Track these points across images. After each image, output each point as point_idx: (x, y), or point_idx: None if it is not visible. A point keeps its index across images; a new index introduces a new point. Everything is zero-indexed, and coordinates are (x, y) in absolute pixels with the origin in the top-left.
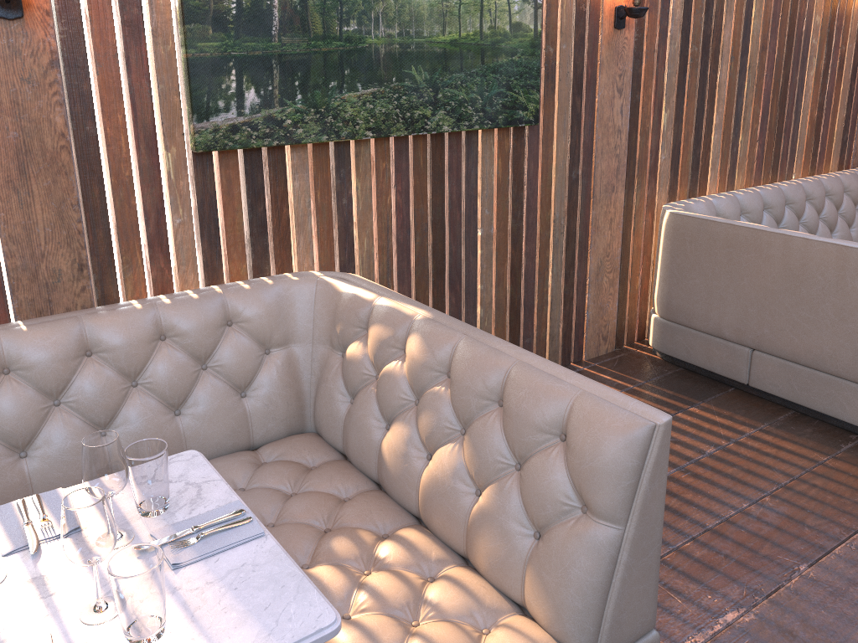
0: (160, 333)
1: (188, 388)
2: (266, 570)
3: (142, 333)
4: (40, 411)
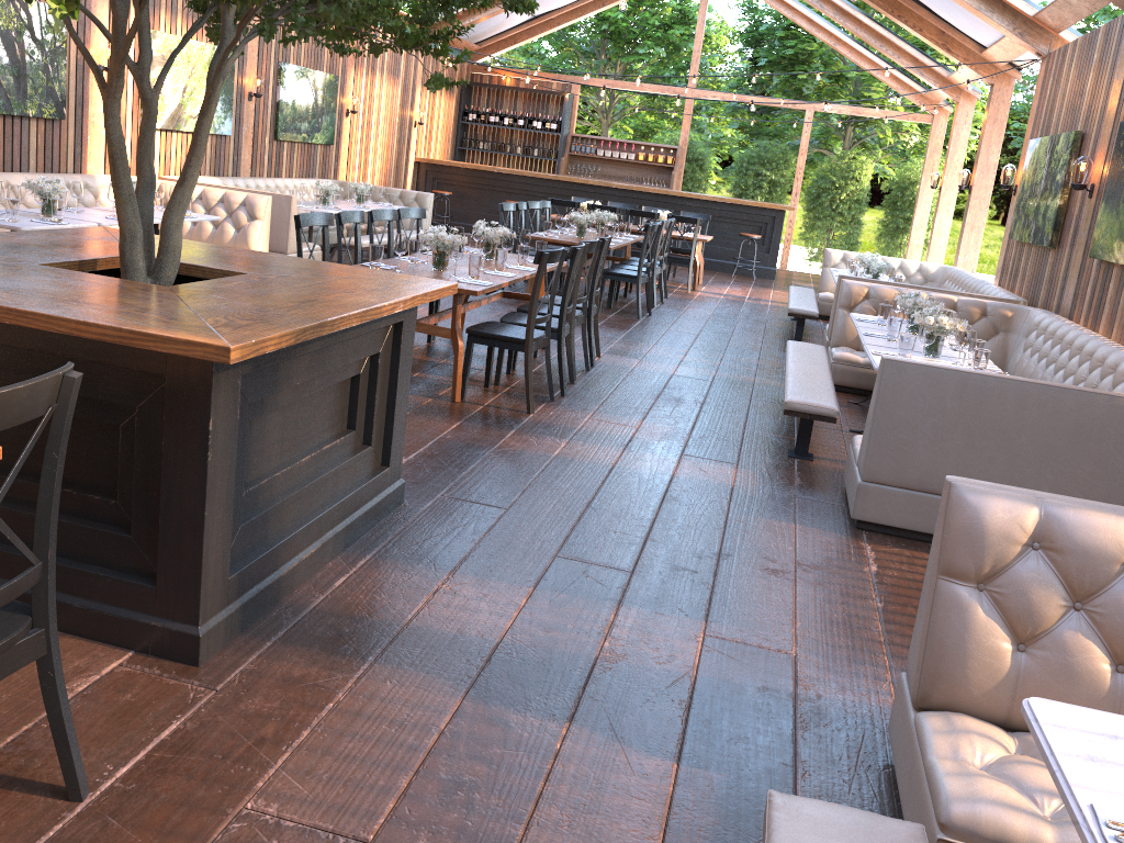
0: None
1: None
2: None
3: None
4: None
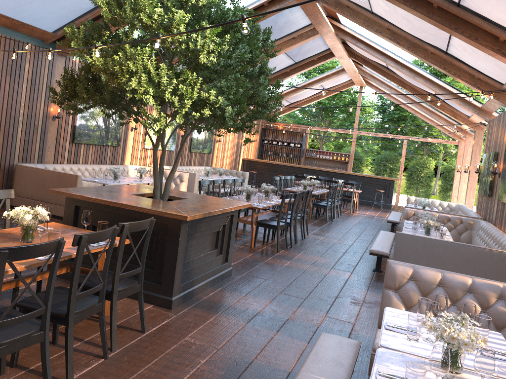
0: None
1: None
2: None
3: None
4: None
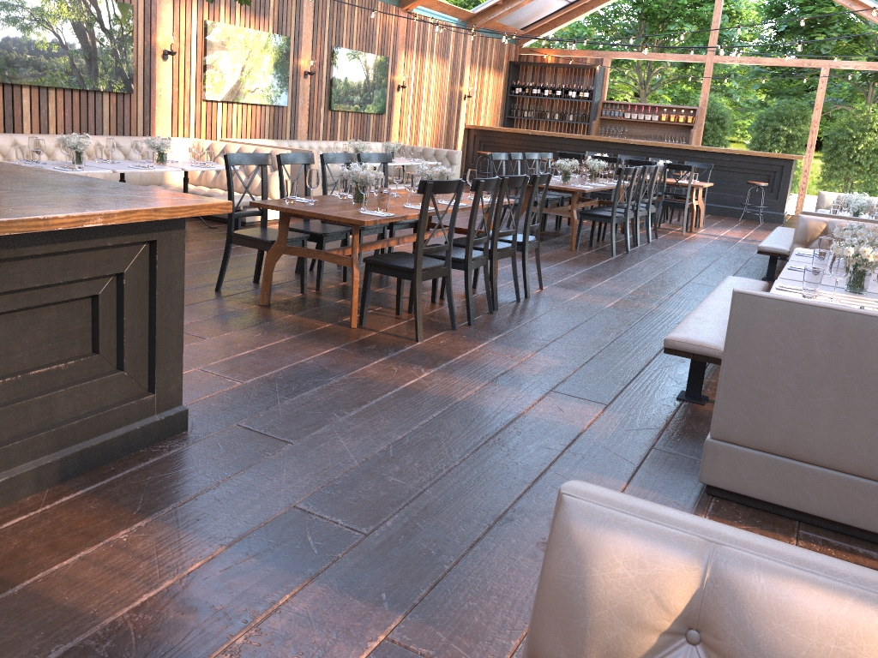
0: None
1: None
2: None
3: None
4: None
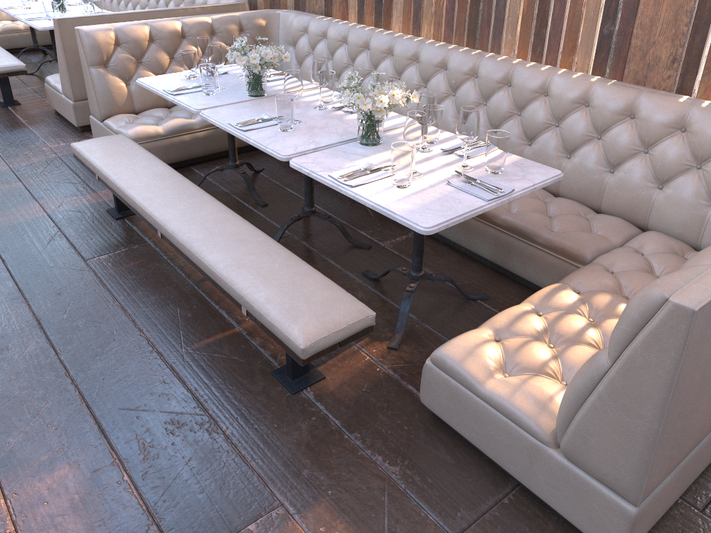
0: (682, 126)
1: (673, 173)
2: (456, 205)
3: (666, 118)
4: (585, 136)
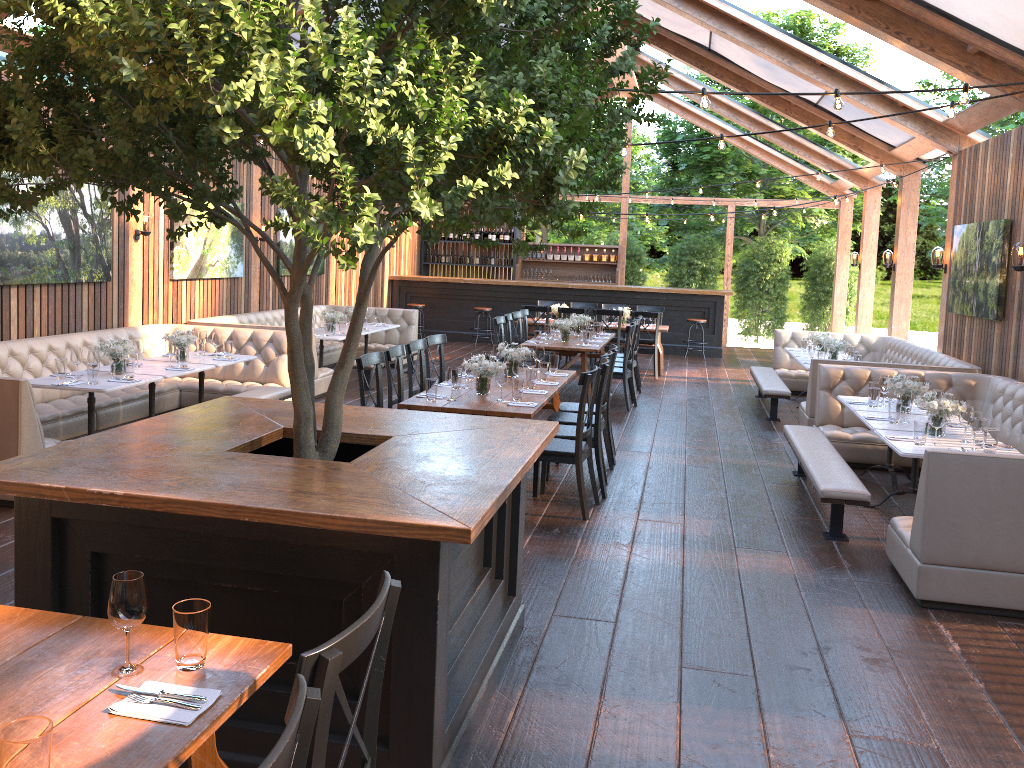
0: None
1: None
2: None
3: None
4: None
